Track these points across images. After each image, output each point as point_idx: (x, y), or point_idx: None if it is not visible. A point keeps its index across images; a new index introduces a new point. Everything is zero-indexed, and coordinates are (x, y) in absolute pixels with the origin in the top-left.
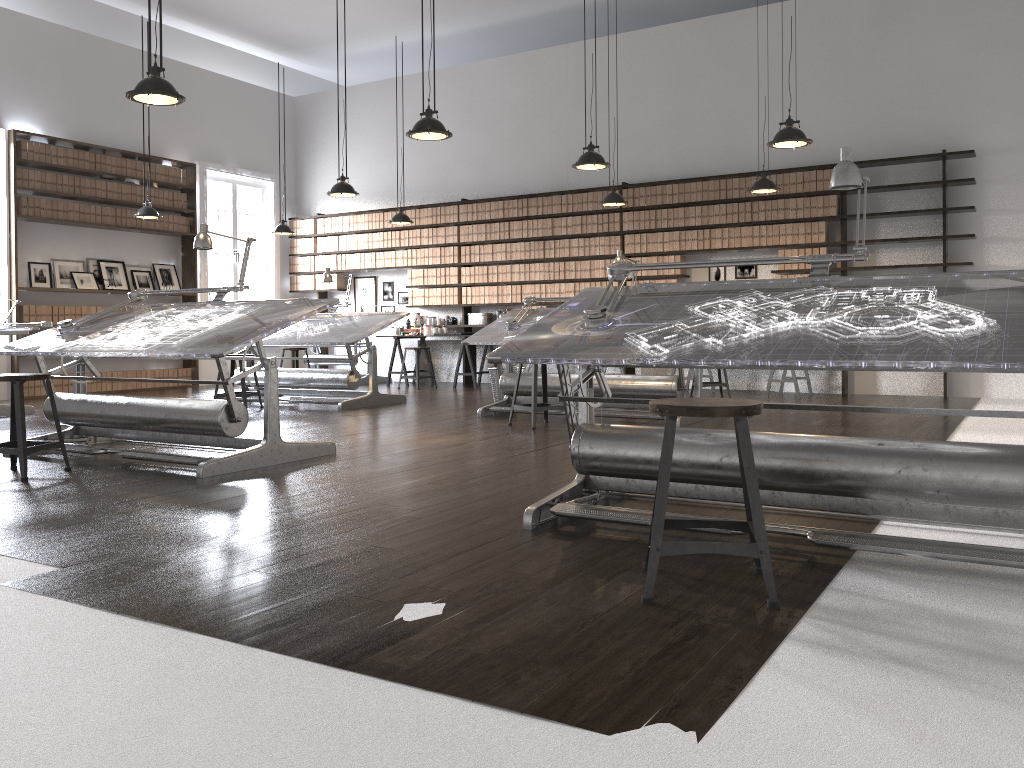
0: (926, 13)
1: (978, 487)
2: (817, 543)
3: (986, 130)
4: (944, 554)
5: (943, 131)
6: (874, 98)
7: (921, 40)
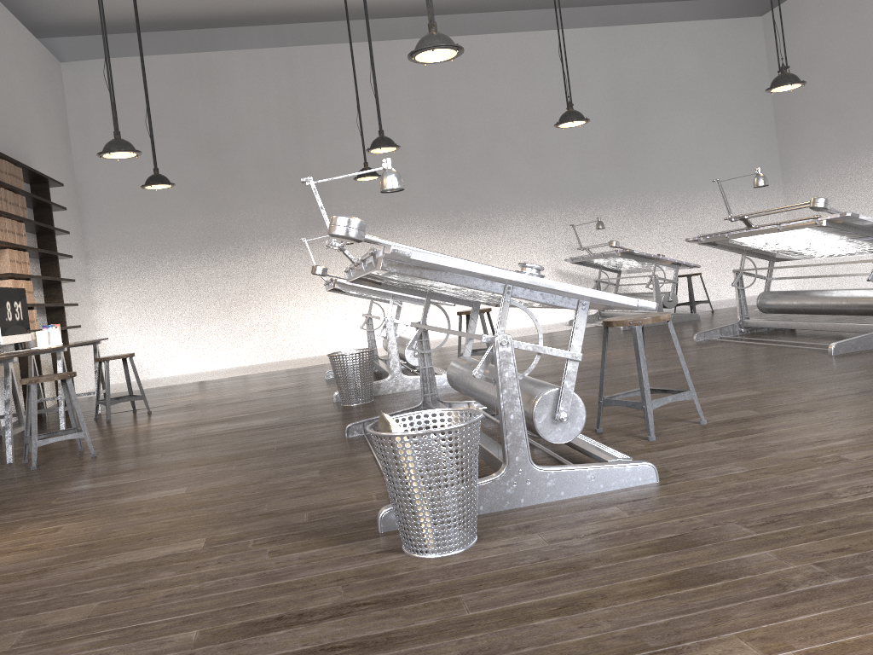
0: (7, 41)
1: None
2: None
3: (39, 167)
4: None
5: (26, 158)
6: None
7: (9, 65)
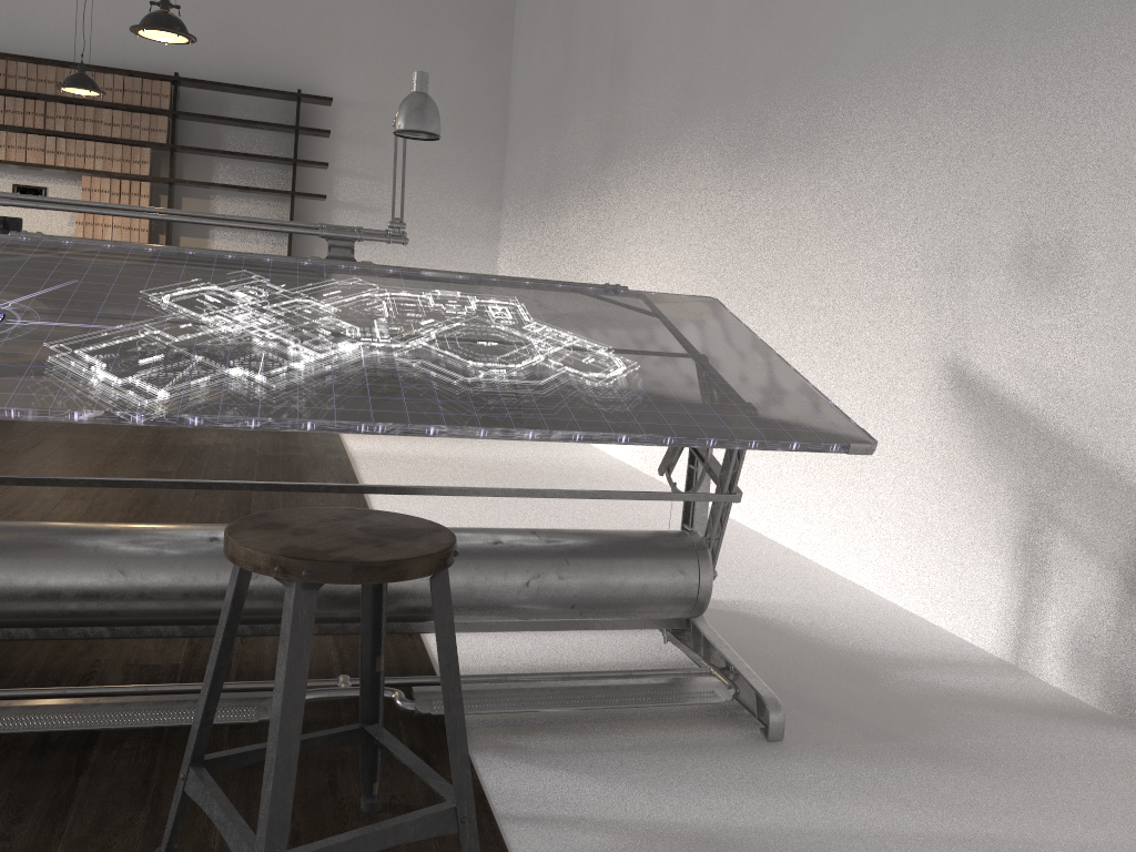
0: None
1: (623, 596)
2: (420, 714)
3: (344, 78)
4: (606, 707)
5: (299, 67)
6: (221, 4)
7: None
